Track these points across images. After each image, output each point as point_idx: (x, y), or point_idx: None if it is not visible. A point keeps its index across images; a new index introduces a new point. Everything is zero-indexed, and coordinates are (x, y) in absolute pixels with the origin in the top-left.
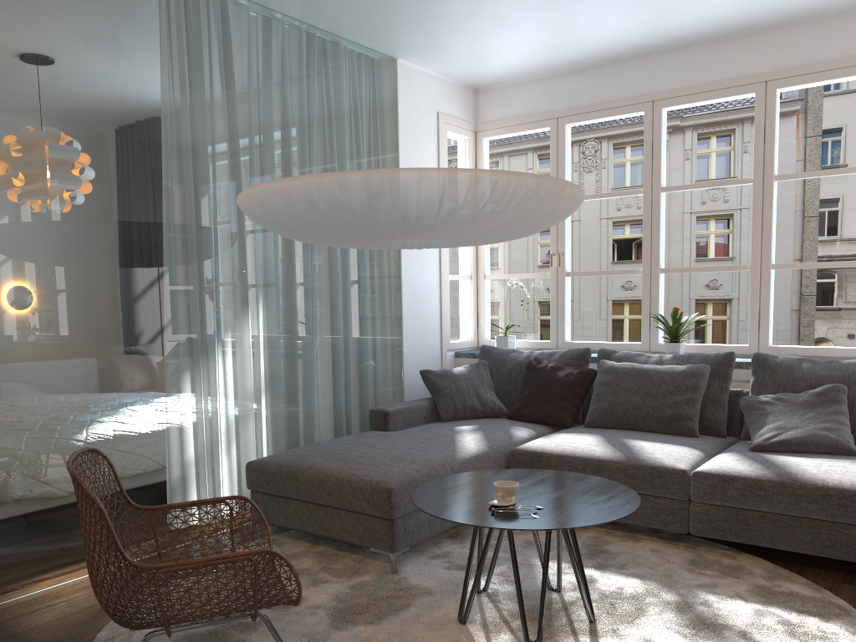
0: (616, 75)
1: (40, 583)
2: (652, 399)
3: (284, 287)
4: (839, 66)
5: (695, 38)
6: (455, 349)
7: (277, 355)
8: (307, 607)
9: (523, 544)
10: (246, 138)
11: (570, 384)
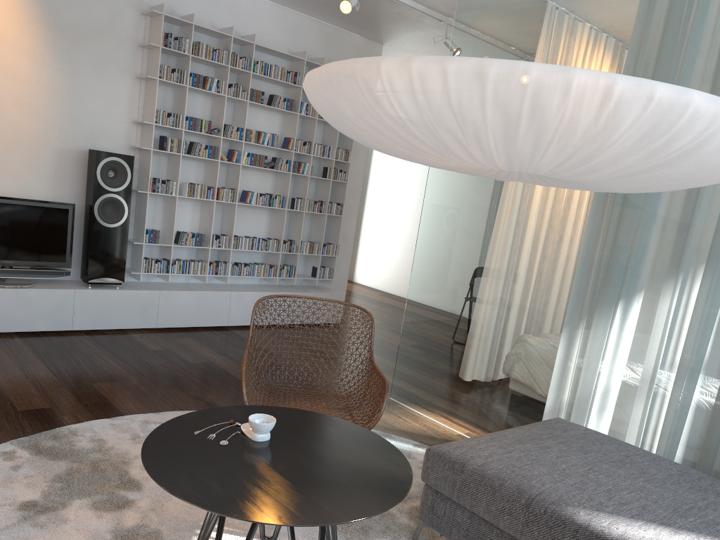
0: None
1: (427, 411)
2: None
3: None
4: None
5: None
6: None
7: (686, 338)
8: None
9: None
10: (714, 67)
11: None
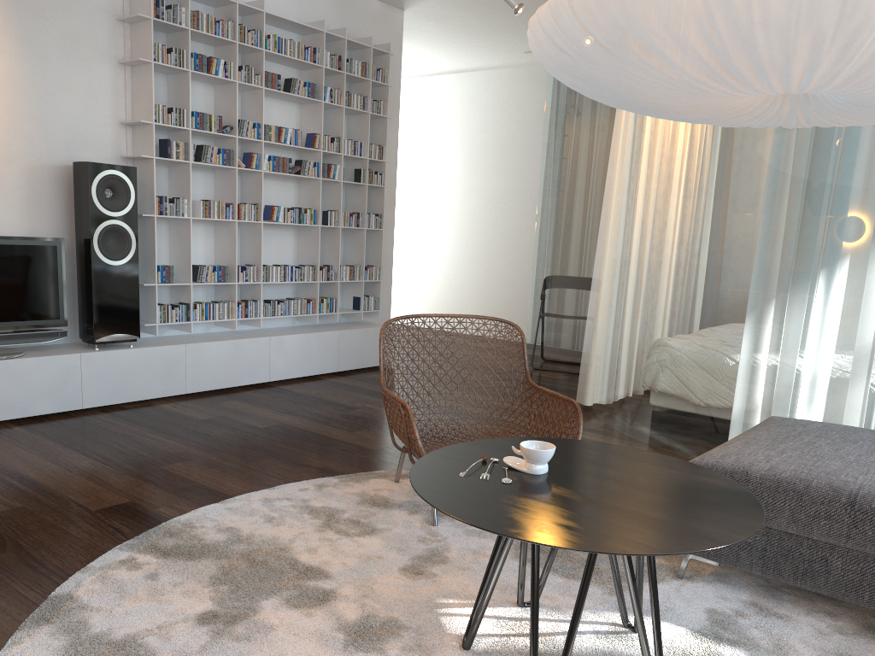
0: None
1: None
2: None
3: None
4: None
5: None
6: None
7: None
8: None
9: None
10: None
11: None
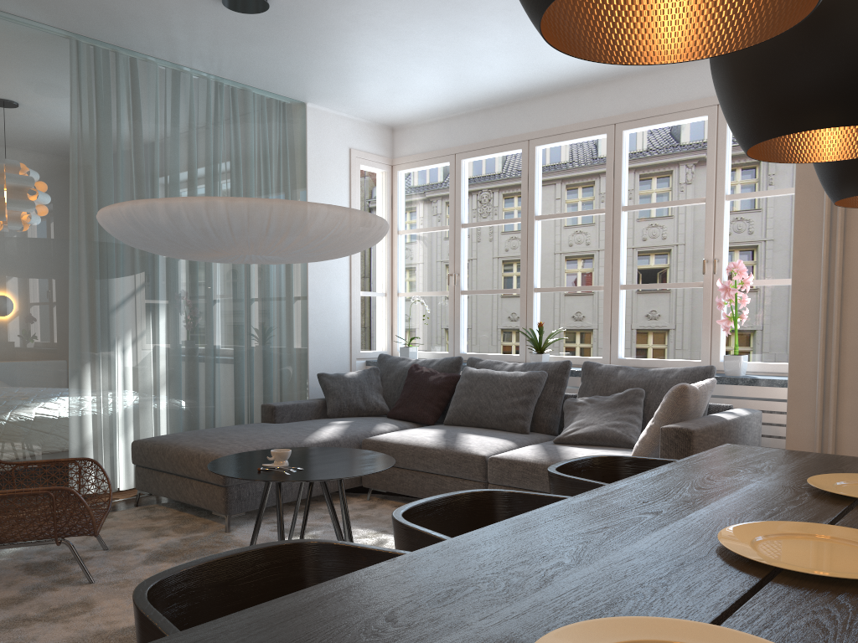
0: (500, 117)
1: None
2: (495, 401)
3: (183, 296)
4: (670, 111)
5: (557, 85)
6: (366, 357)
7: (175, 354)
8: (136, 550)
9: (353, 517)
10: (148, 170)
11: (437, 387)
